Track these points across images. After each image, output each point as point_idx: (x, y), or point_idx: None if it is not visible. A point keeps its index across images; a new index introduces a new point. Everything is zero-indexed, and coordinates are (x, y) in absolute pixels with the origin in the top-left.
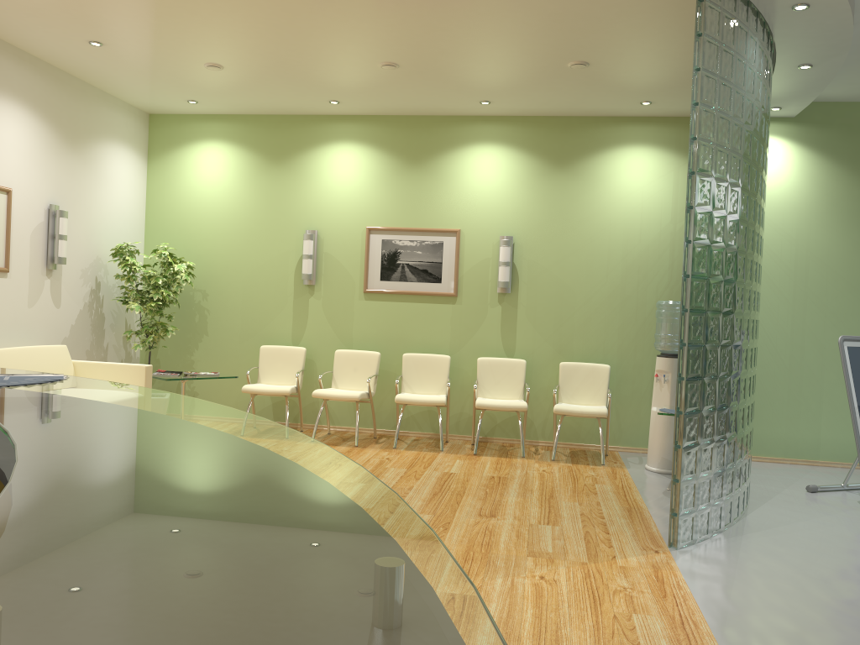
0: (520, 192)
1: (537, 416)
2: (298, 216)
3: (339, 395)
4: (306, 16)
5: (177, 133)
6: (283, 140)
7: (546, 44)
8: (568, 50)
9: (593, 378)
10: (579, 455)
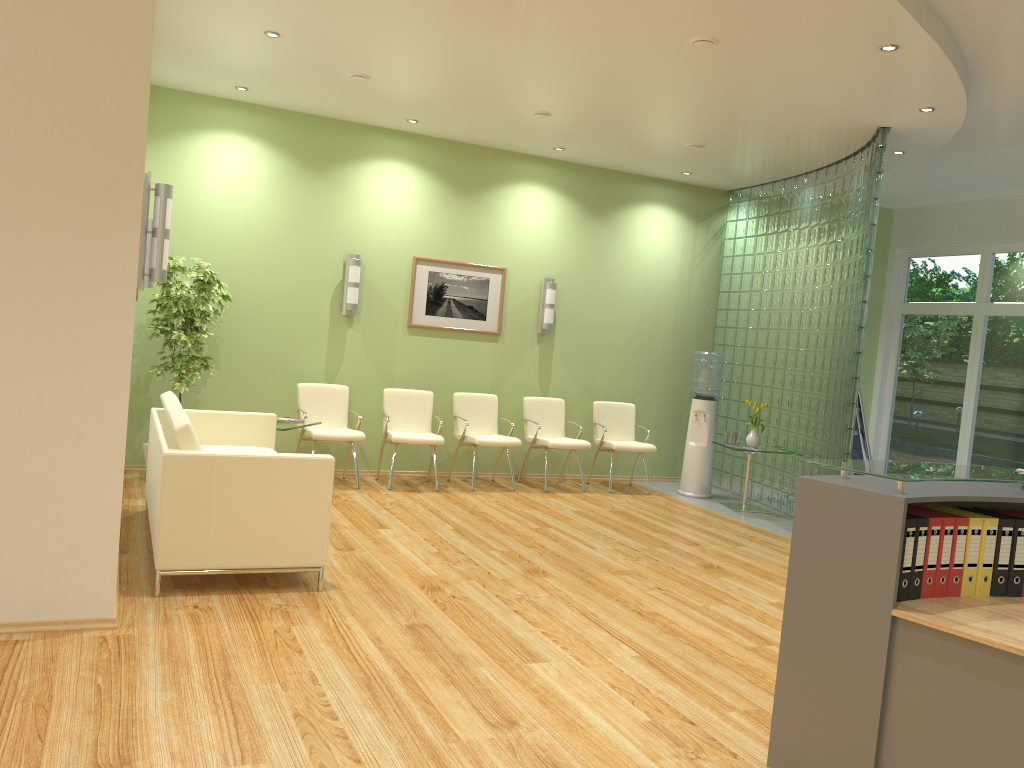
0: (561, 236)
1: (565, 452)
2: (337, 236)
3: (424, 440)
4: (558, 75)
5: (184, 116)
6: (323, 147)
7: (702, 131)
8: (708, 138)
9: (622, 416)
10: (614, 486)
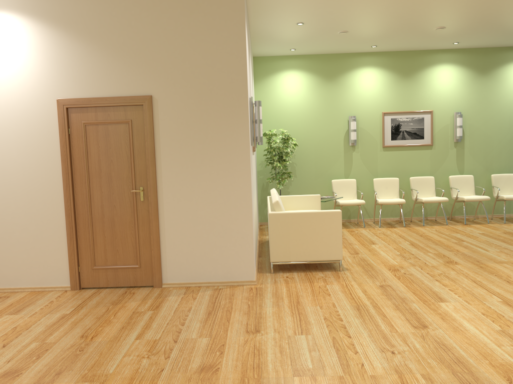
0: (463, 89)
1: (477, 203)
2: (343, 109)
3: (394, 202)
4: (443, 8)
5: (270, 67)
6: (332, 68)
7: None
8: None
9: (509, 181)
10: (508, 220)
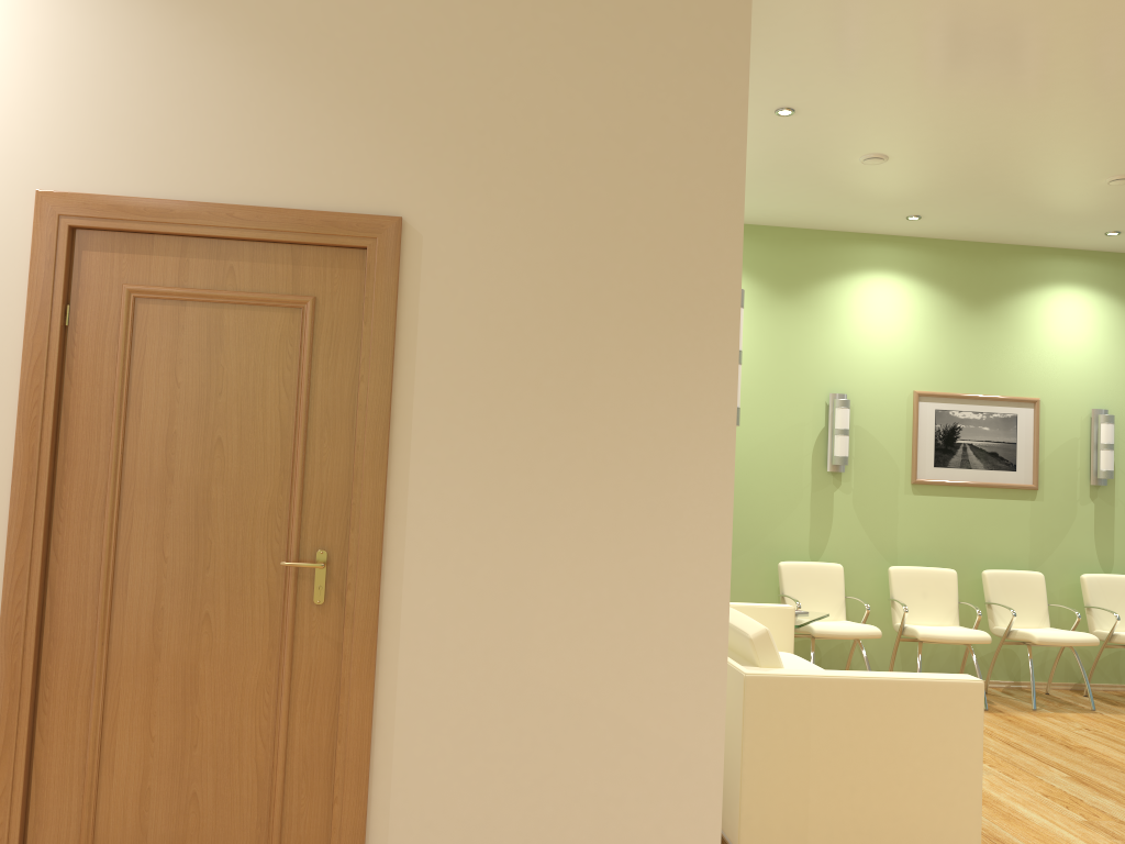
0: (1112, 352)
1: None
2: (816, 372)
3: (962, 637)
4: None
5: None
6: (793, 264)
7: None
8: None
9: None
10: None
